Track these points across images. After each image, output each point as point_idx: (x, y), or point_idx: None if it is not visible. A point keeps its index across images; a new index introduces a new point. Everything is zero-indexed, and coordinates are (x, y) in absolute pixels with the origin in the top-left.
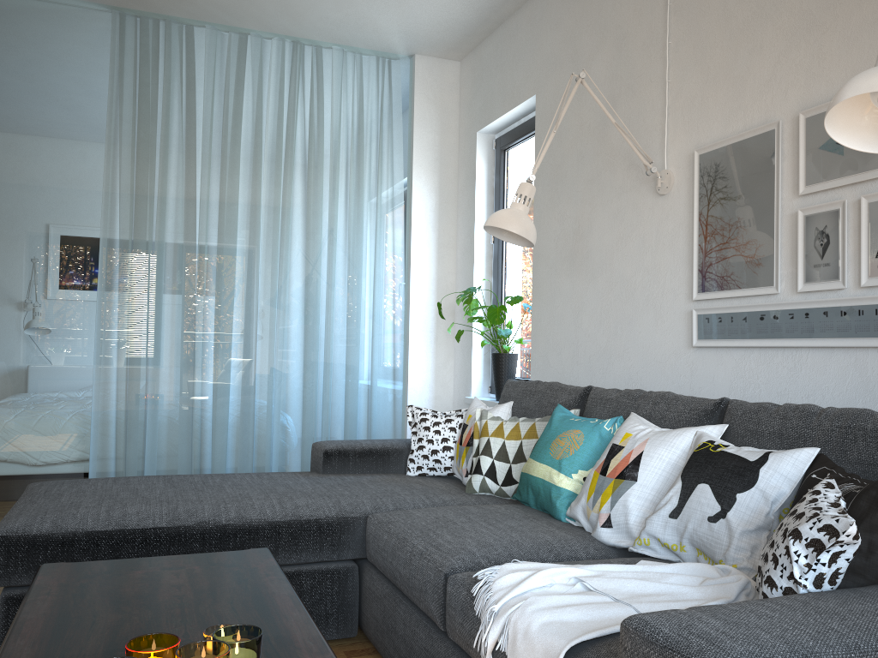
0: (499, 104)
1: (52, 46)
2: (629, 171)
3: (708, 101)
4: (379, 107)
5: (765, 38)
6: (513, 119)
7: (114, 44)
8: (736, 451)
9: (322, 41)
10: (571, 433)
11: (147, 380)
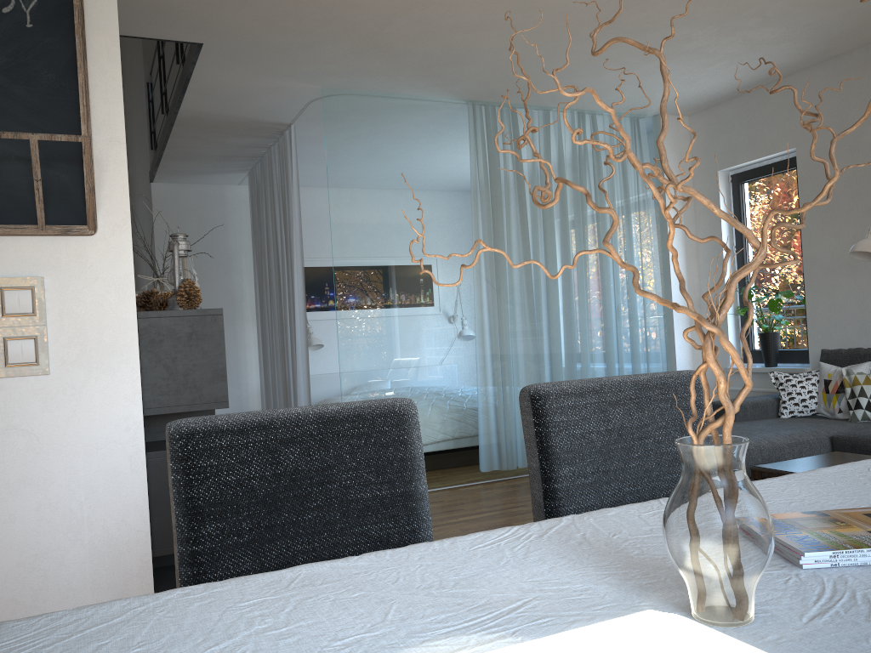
0: (747, 152)
1: (439, 134)
2: None
3: None
4: (639, 156)
5: None
6: (756, 162)
7: (475, 128)
8: None
9: (600, 111)
10: None
11: (516, 374)
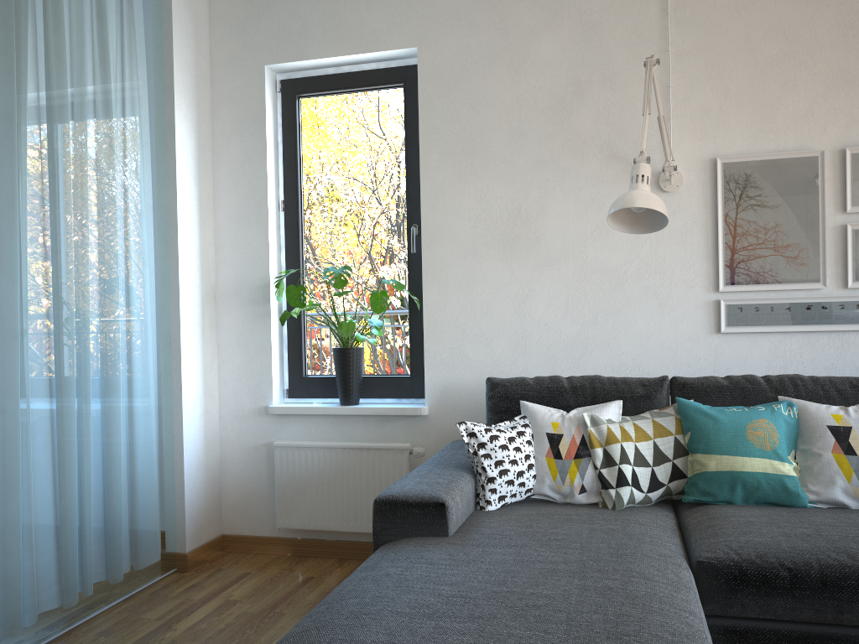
0: (326, 41)
1: None
2: (610, 163)
3: (728, 116)
4: None
5: (799, 78)
6: (335, 64)
7: None
8: None
9: None
10: (759, 422)
11: None
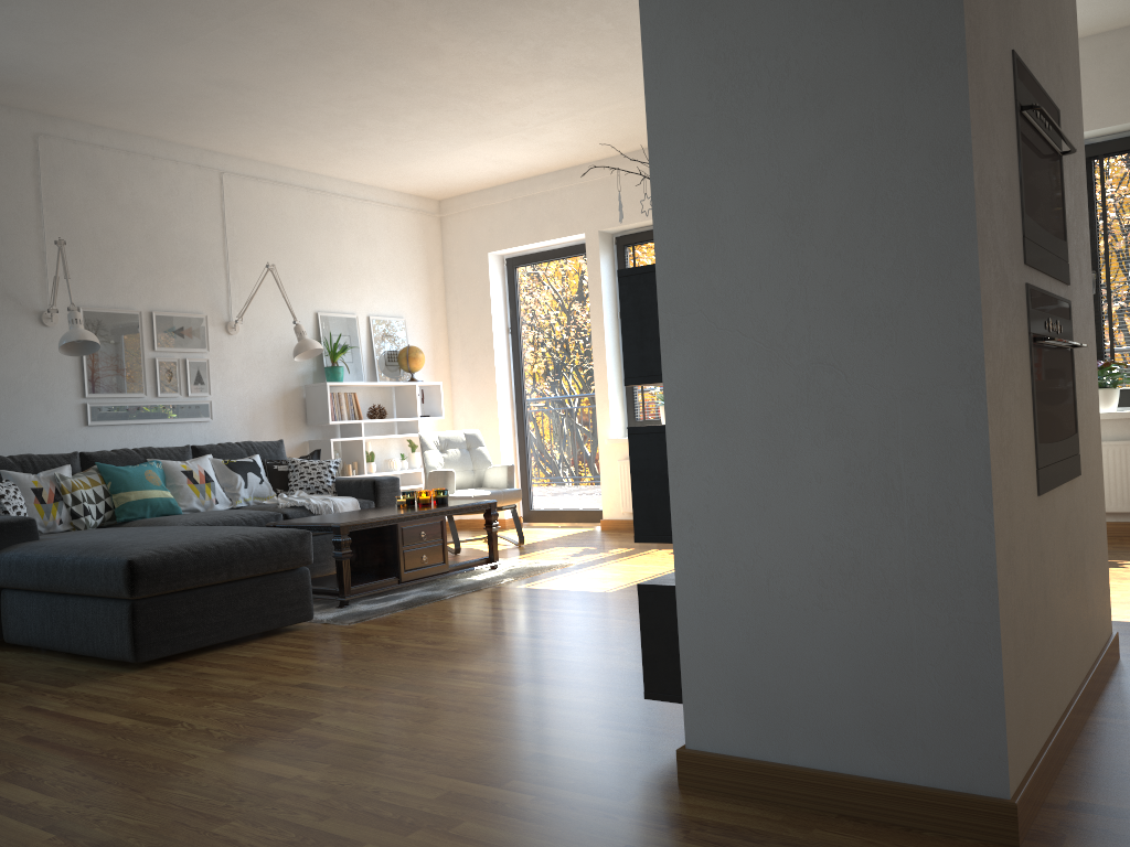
0: None
1: None
2: (5, 300)
3: (85, 280)
4: None
5: (125, 263)
6: None
7: None
8: (240, 460)
9: None
10: (149, 471)
11: None
